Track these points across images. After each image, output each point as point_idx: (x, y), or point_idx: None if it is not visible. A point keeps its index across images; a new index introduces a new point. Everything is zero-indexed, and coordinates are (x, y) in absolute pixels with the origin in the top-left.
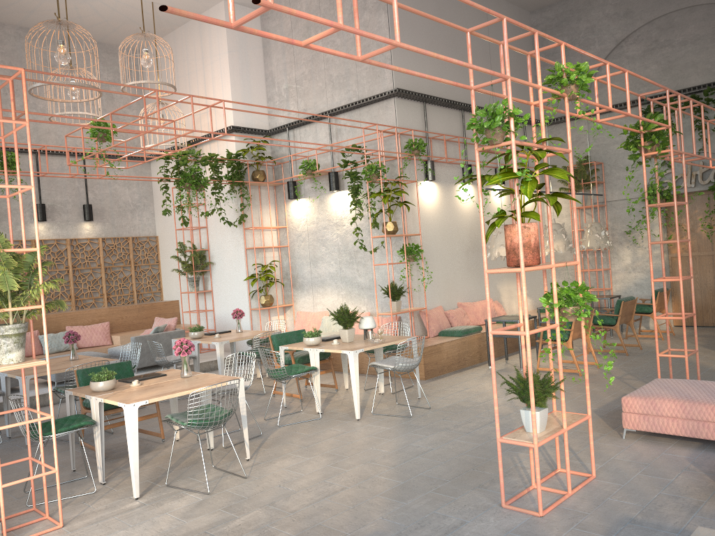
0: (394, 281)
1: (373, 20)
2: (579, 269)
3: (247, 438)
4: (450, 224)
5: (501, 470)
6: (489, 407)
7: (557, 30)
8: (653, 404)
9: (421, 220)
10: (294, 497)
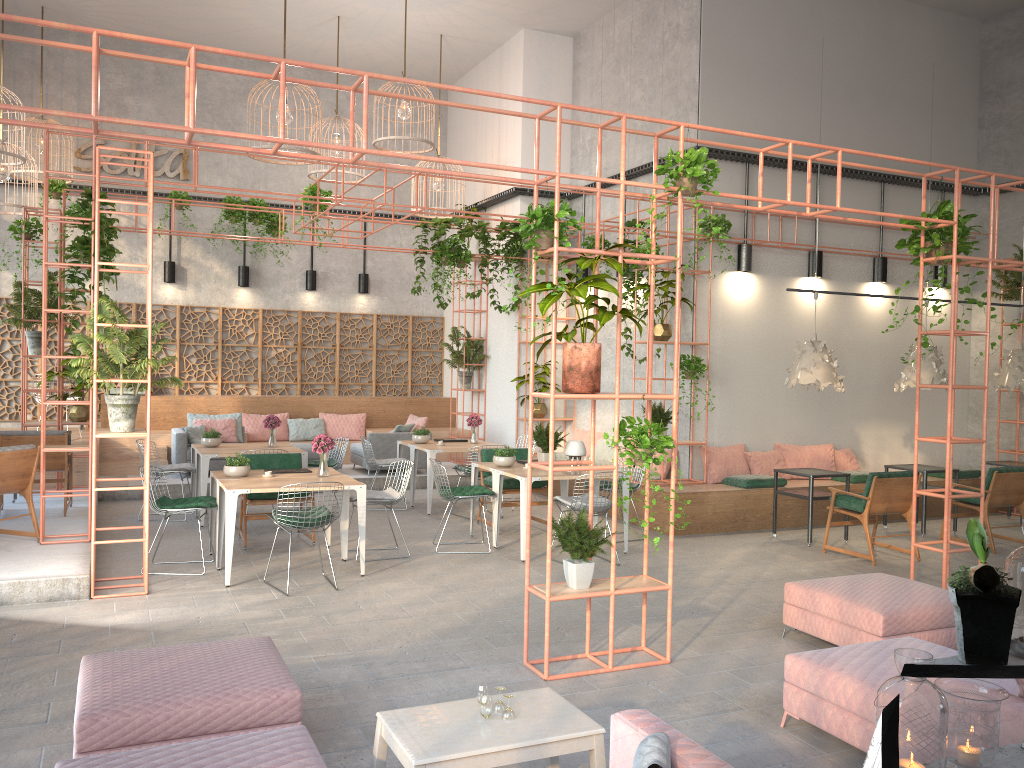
0: (664, 403)
1: (684, 53)
2: (674, 404)
3: (363, 552)
4: (776, 333)
5: (526, 622)
6: (690, 576)
7: (1018, 48)
8: (812, 597)
9: (723, 324)
10: (353, 614)
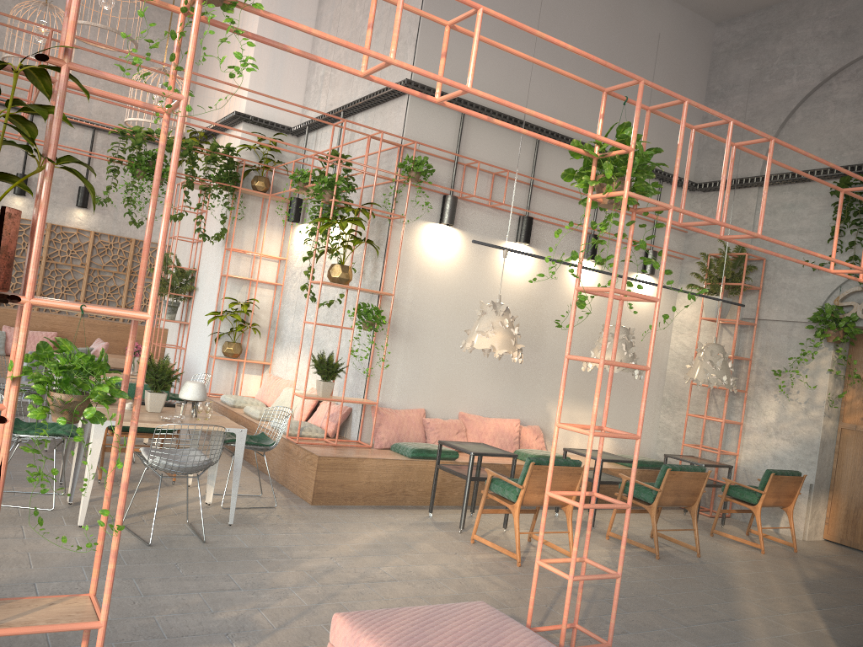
0: (338, 353)
1: None
2: (146, 329)
3: None
4: (474, 296)
5: None
6: (282, 567)
7: (745, 52)
8: (356, 644)
9: (417, 278)
10: None
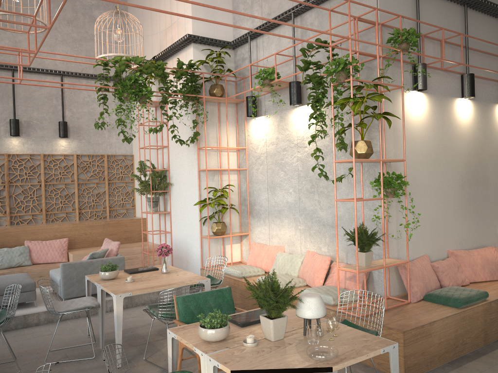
0: (363, 223)
1: None
2: None
3: None
4: (443, 149)
5: None
6: None
7: None
8: None
9: (405, 141)
10: None
